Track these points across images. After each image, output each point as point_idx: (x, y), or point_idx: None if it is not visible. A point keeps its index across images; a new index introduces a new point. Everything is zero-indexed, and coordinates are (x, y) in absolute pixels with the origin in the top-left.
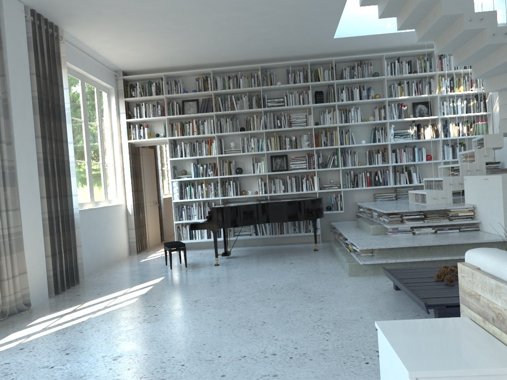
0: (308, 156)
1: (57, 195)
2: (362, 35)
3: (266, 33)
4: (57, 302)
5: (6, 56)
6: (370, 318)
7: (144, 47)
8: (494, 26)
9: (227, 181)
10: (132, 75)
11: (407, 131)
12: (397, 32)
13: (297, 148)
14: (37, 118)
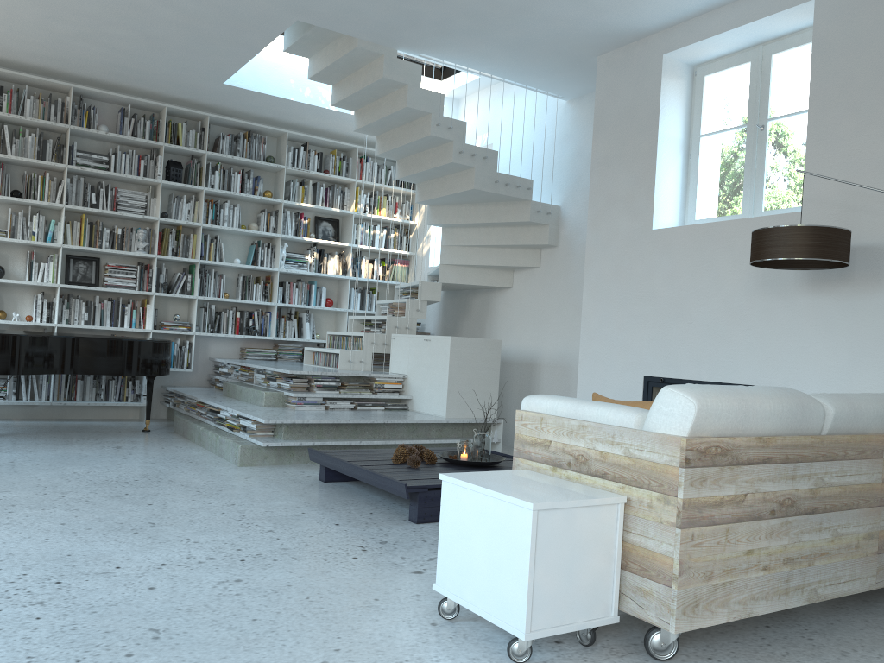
0: (142, 267)
1: None
2: (267, 94)
3: (117, 38)
4: None
5: None
6: (316, 513)
7: None
8: (463, 142)
9: None
10: None
11: (305, 257)
12: (318, 106)
13: (124, 251)
14: None
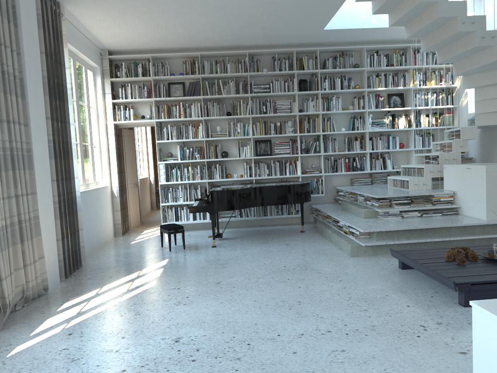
0: (292, 141)
1: (64, 178)
2: (349, 28)
3: (263, 22)
4: (72, 286)
5: (21, 34)
6: (395, 296)
7: (139, 28)
8: (484, 30)
9: (212, 164)
10: (119, 55)
11: (383, 120)
12: (382, 27)
13: (282, 134)
14: (46, 98)
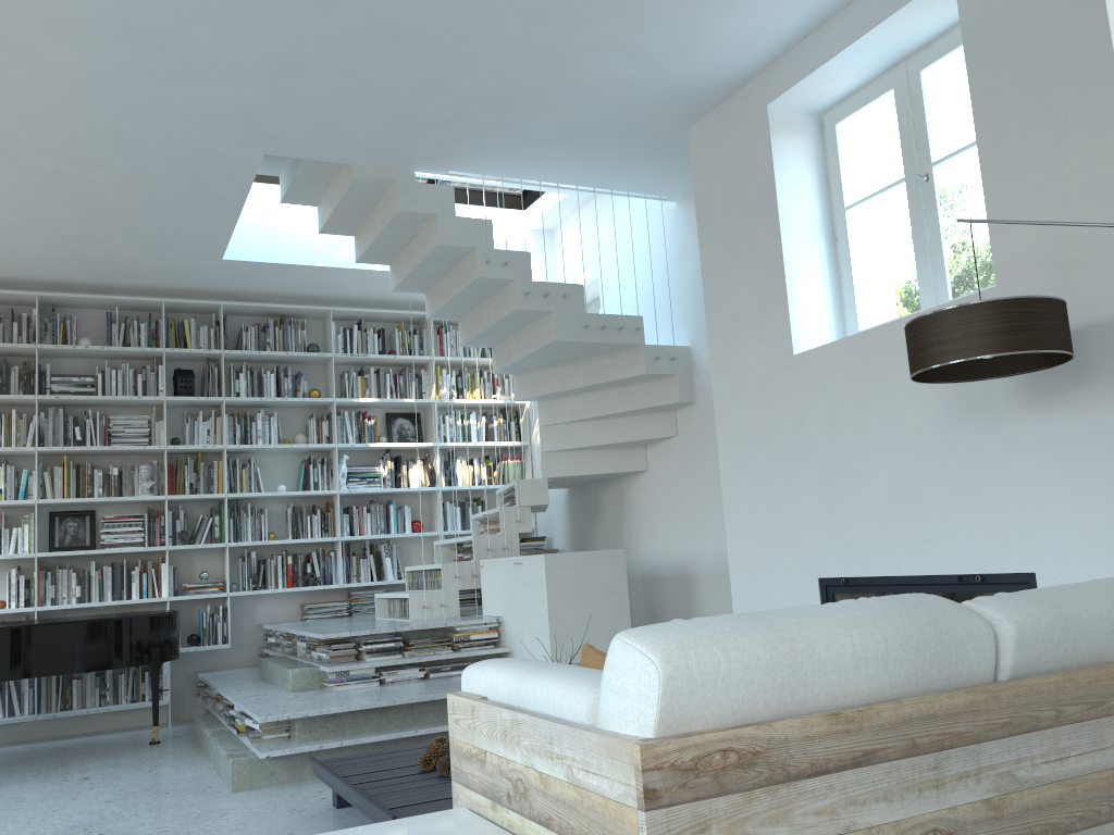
0: (151, 514)
1: None
2: (285, 263)
3: (60, 222)
4: None
5: None
6: None
7: None
8: (528, 279)
9: None
10: None
11: (376, 469)
12: (357, 268)
13: (124, 496)
14: None
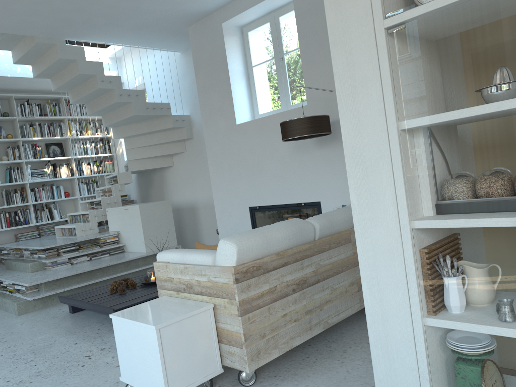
0: None
1: None
2: None
3: None
4: None
5: None
6: (64, 339)
7: None
8: (121, 88)
9: None
10: None
11: (44, 170)
12: (28, 77)
13: None
14: None
